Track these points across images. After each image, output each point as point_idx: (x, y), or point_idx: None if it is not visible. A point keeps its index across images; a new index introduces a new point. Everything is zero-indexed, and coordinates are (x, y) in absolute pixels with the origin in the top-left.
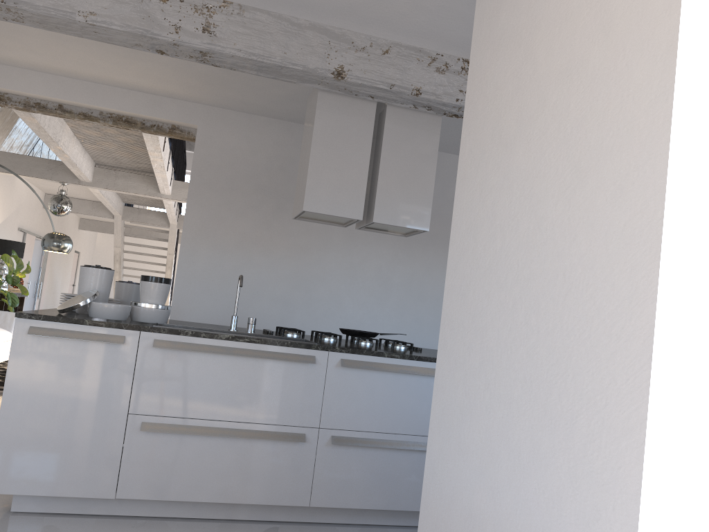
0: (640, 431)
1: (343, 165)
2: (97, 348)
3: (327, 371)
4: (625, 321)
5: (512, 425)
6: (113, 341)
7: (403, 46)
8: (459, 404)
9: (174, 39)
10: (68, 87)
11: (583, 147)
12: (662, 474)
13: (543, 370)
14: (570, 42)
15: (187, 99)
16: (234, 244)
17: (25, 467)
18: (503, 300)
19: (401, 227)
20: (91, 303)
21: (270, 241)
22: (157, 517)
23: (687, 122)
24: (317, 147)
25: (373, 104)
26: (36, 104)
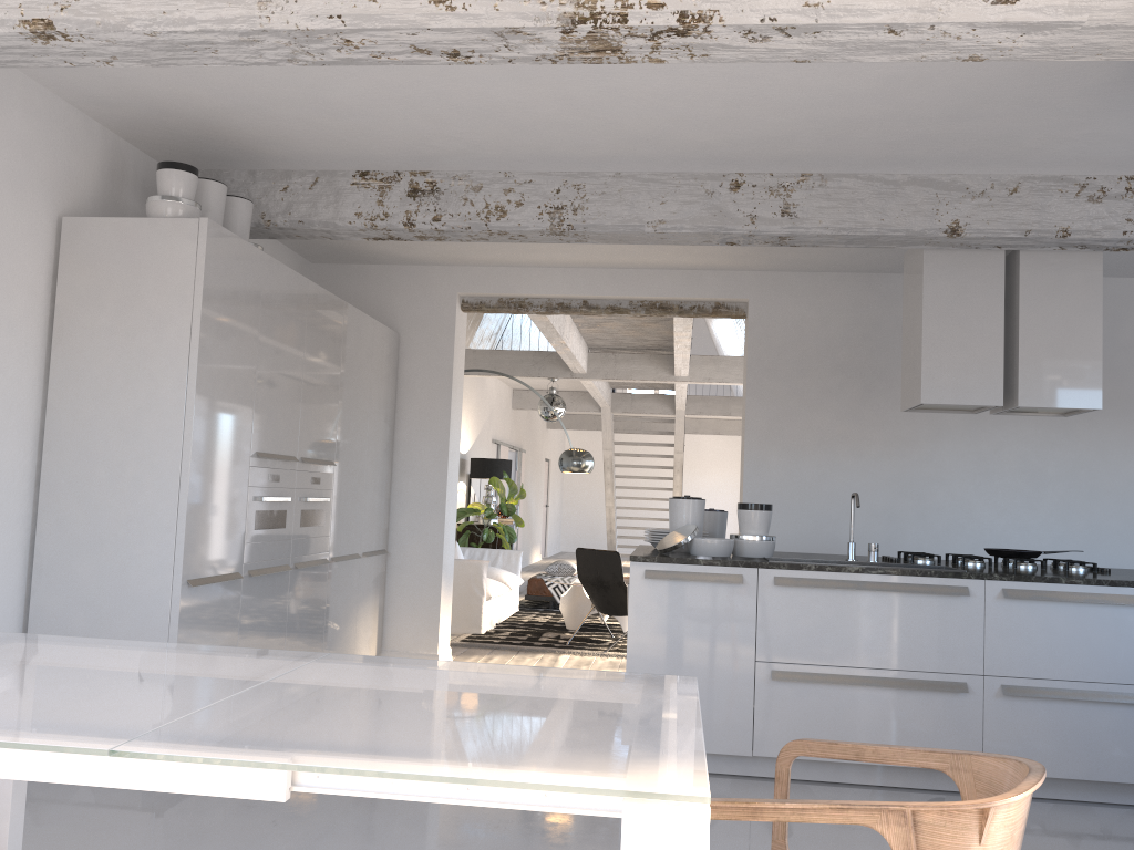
0: None
1: (967, 339)
2: (714, 590)
3: (985, 605)
4: None
5: None
6: (731, 580)
7: (1036, 178)
8: None
9: (749, 231)
10: (593, 280)
11: None
12: None
13: None
14: None
15: (732, 268)
16: (812, 445)
17: None
18: None
19: (1059, 408)
20: (692, 539)
21: (860, 436)
22: (797, 780)
23: None
24: (930, 320)
25: (1000, 253)
26: (558, 305)
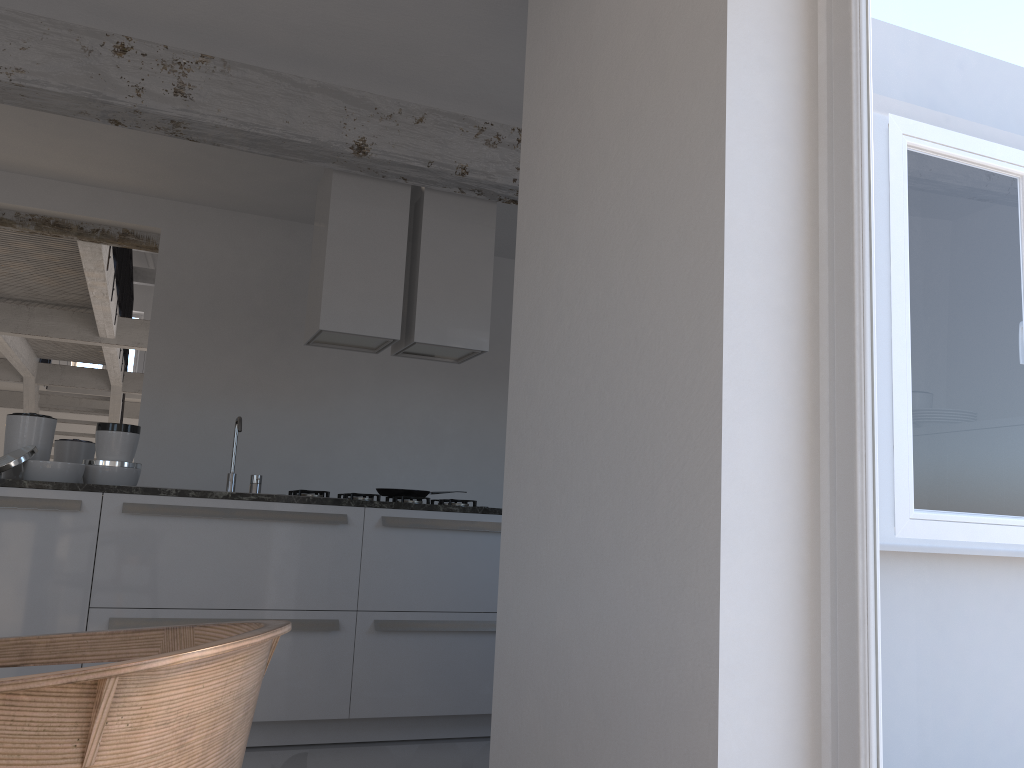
0: (716, 480)
1: (370, 269)
2: (41, 519)
3: (364, 534)
4: (696, 371)
5: (593, 522)
6: (64, 507)
7: (441, 113)
8: (533, 520)
9: (135, 104)
10: None
11: (647, 199)
12: (741, 522)
13: (621, 450)
14: (627, 88)
15: (145, 192)
16: (220, 390)
17: None
18: (575, 386)
19: (452, 348)
20: (27, 462)
21: (271, 384)
22: None
23: (742, 160)
24: (335, 245)
25: (406, 189)
26: None
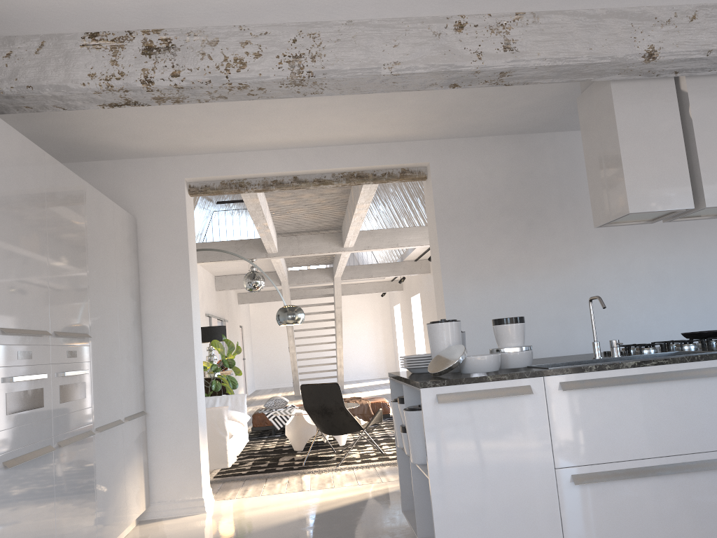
0: None
1: (657, 155)
2: (506, 404)
3: None
4: None
5: None
6: (521, 392)
7: (709, 7)
8: None
9: (477, 67)
10: (301, 157)
11: None
12: None
13: None
14: None
15: (414, 138)
16: (495, 273)
17: None
18: None
19: None
20: (464, 358)
21: (530, 262)
22: None
23: None
24: (625, 142)
25: (671, 81)
26: (273, 182)
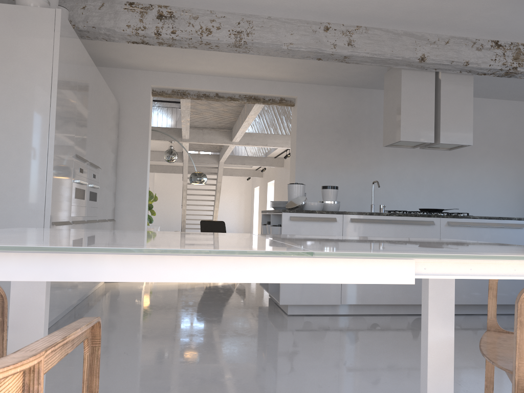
0: None
1: (419, 112)
2: (323, 225)
3: (440, 229)
4: None
5: None
6: (331, 220)
7: (456, 38)
8: None
9: (332, 52)
10: (222, 82)
11: None
12: None
13: None
14: None
15: (290, 81)
16: (326, 166)
17: (296, 290)
18: None
19: (455, 144)
20: (305, 203)
21: (347, 162)
22: (358, 315)
23: None
24: (404, 102)
25: (433, 73)
26: (203, 95)
